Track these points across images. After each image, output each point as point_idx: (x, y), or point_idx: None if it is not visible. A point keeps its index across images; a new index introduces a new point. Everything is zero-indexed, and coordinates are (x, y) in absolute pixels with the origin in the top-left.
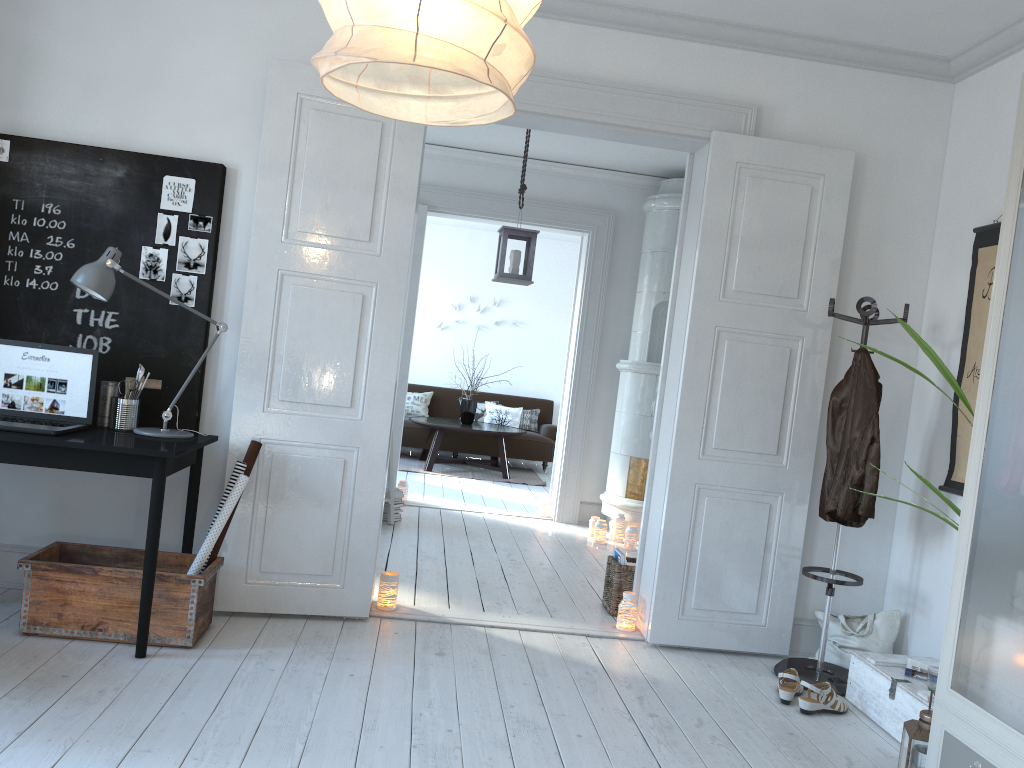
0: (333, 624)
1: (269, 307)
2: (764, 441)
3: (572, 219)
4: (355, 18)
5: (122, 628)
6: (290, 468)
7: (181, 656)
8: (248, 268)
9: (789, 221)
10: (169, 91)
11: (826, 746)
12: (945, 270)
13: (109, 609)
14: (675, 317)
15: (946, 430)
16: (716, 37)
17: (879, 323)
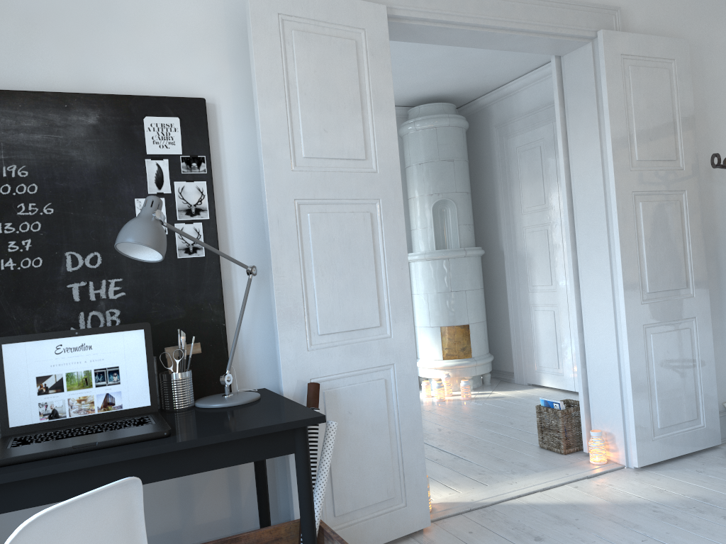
0: None
1: (293, 240)
2: (677, 278)
3: None
4: None
5: None
6: (342, 402)
7: None
8: (267, 203)
9: (660, 99)
10: (124, 24)
11: None
12: None
13: None
14: (577, 193)
15: None
16: None
17: None
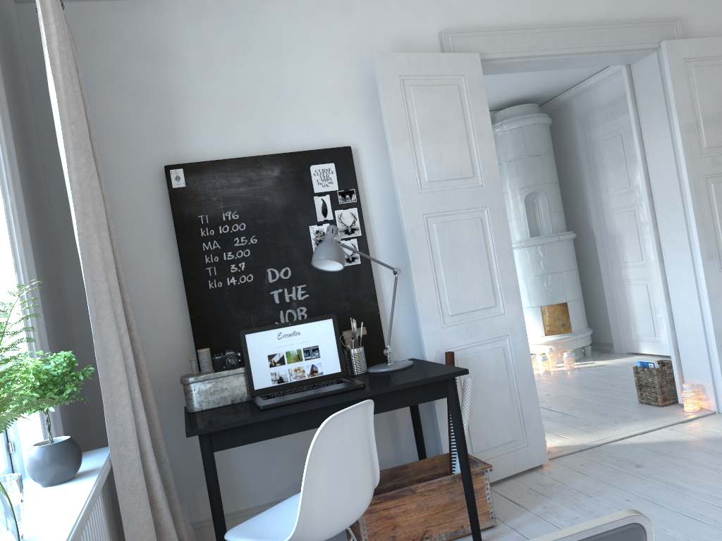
0: (534, 475)
1: (424, 245)
2: None
3: None
4: None
5: (442, 530)
6: (471, 366)
7: (502, 534)
8: (403, 219)
9: None
10: (290, 99)
11: None
12: None
13: (429, 518)
14: (654, 181)
15: None
16: None
17: None
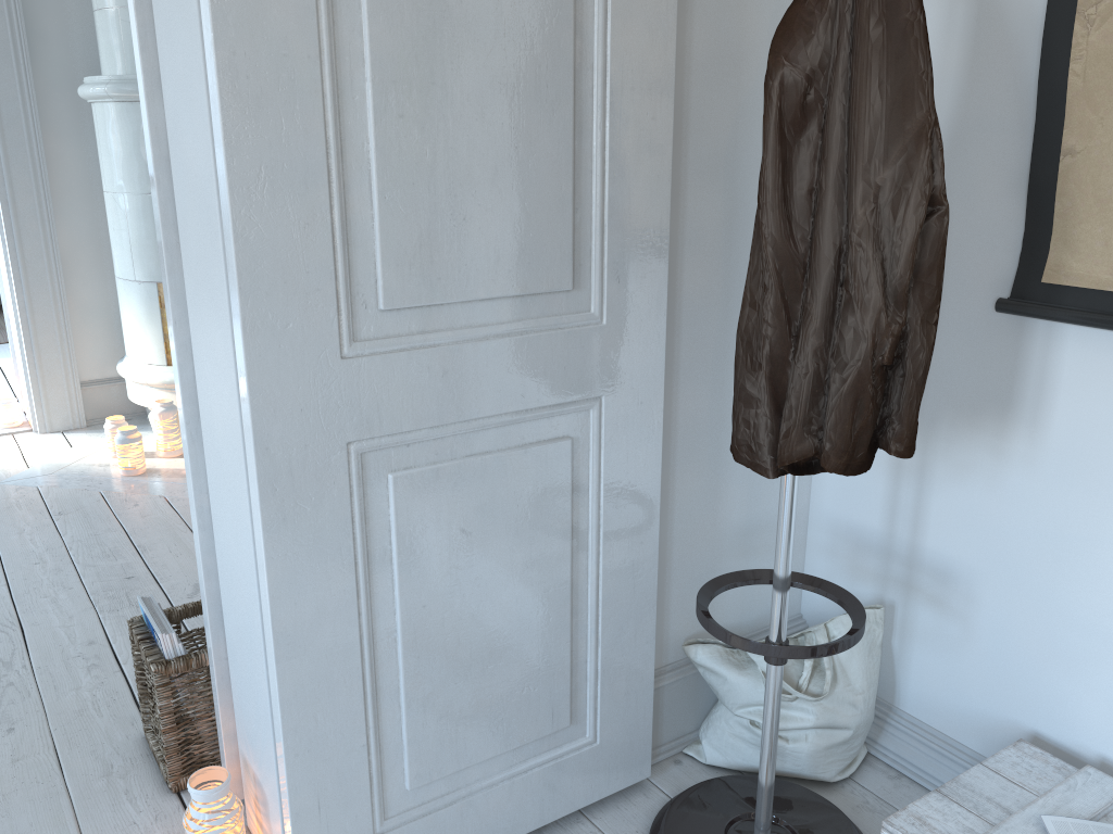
0: None
1: None
2: (535, 254)
3: None
4: None
5: None
6: None
7: None
8: None
9: None
10: None
11: None
12: None
13: None
14: None
15: (996, 141)
16: None
17: None
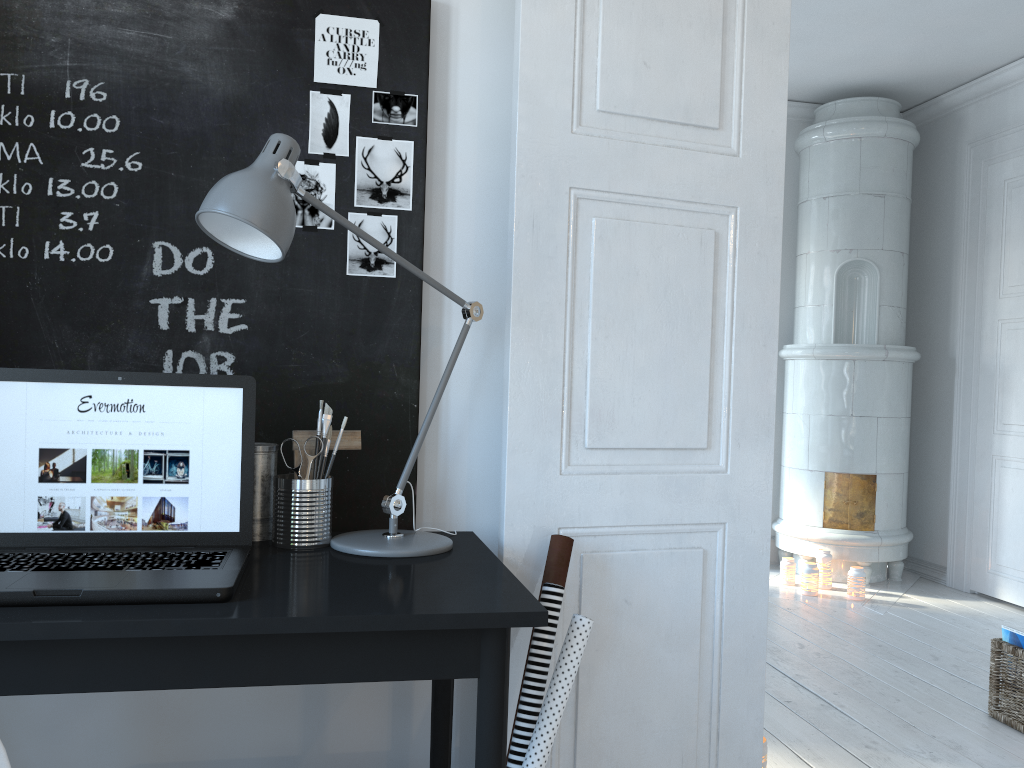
0: None
1: (558, 264)
2: None
3: None
4: None
5: None
6: (614, 579)
7: None
8: (516, 187)
9: None
10: None
11: None
12: None
13: None
14: None
15: None
16: None
17: None
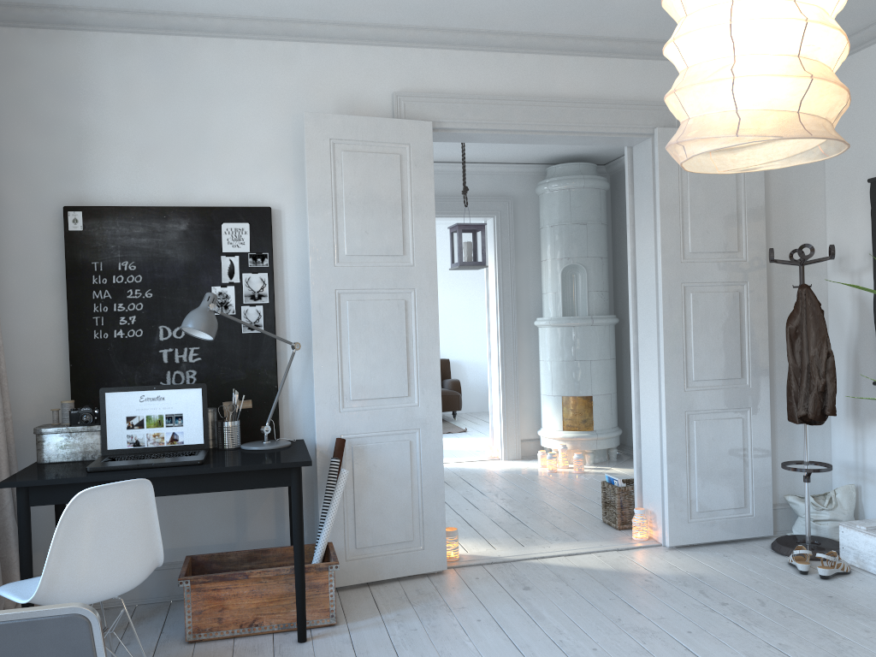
0: (423, 581)
1: (332, 323)
2: (730, 368)
3: (479, 208)
4: (740, 105)
5: (275, 620)
6: (368, 456)
7: (334, 633)
8: (311, 292)
9: (723, 191)
10: (212, 150)
11: (862, 601)
12: (842, 213)
13: (261, 605)
14: (638, 280)
15: (868, 338)
16: (646, 53)
17: (812, 262)
